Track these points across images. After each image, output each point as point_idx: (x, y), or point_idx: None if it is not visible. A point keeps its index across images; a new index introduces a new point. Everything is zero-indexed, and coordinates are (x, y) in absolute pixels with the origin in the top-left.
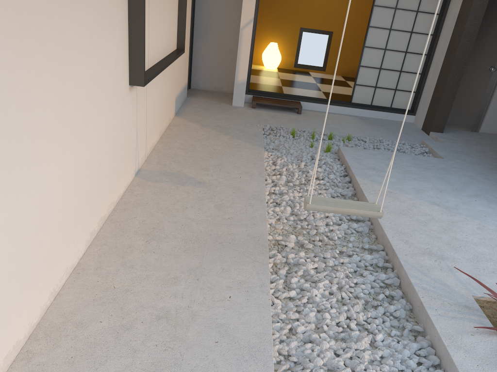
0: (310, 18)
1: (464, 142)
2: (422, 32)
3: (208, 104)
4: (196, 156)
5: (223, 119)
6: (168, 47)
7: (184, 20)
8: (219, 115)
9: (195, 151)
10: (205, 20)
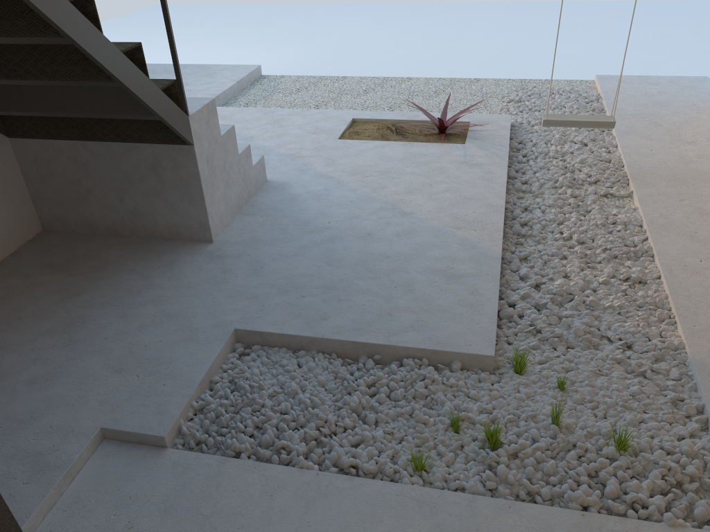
0: None
1: (11, 435)
2: None
3: None
4: None
5: None
6: None
7: None
8: None
9: None
10: None
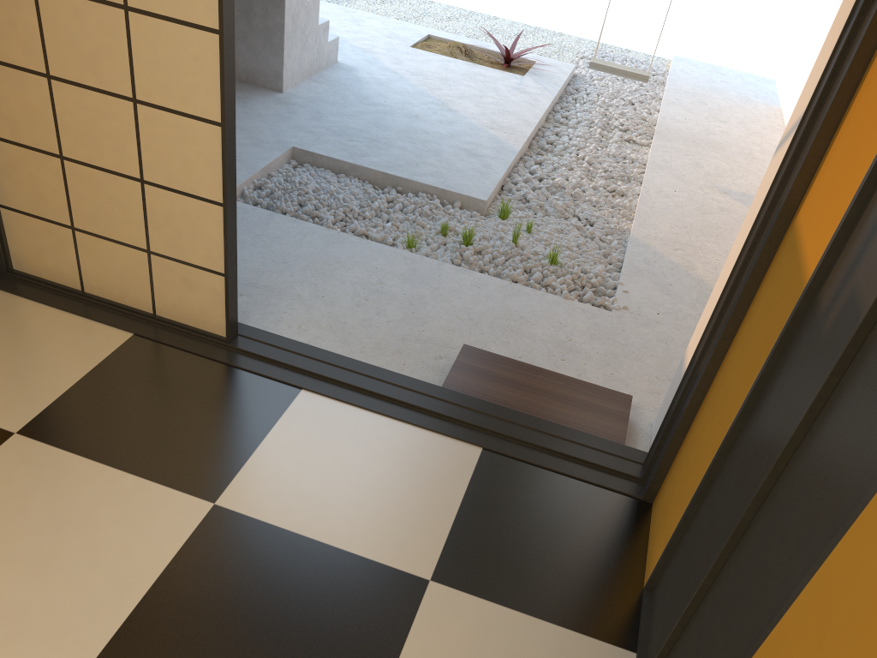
0: None
1: None
2: None
3: None
4: None
5: None
6: None
7: None
8: None
9: None
10: None
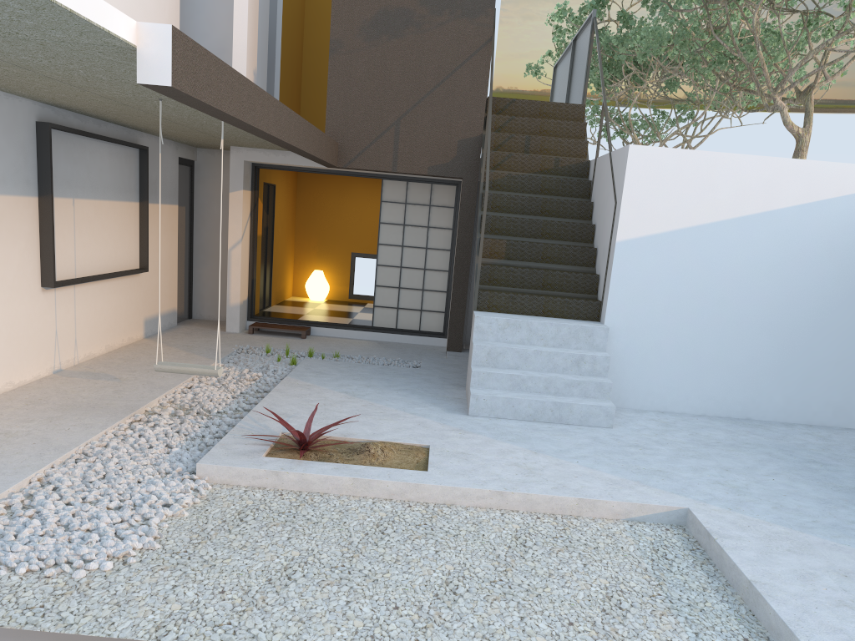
0: (362, 241)
1: None
2: (438, 247)
3: (196, 330)
4: (134, 363)
5: (199, 341)
6: (119, 264)
7: (146, 240)
8: (200, 338)
9: (137, 361)
10: (205, 244)
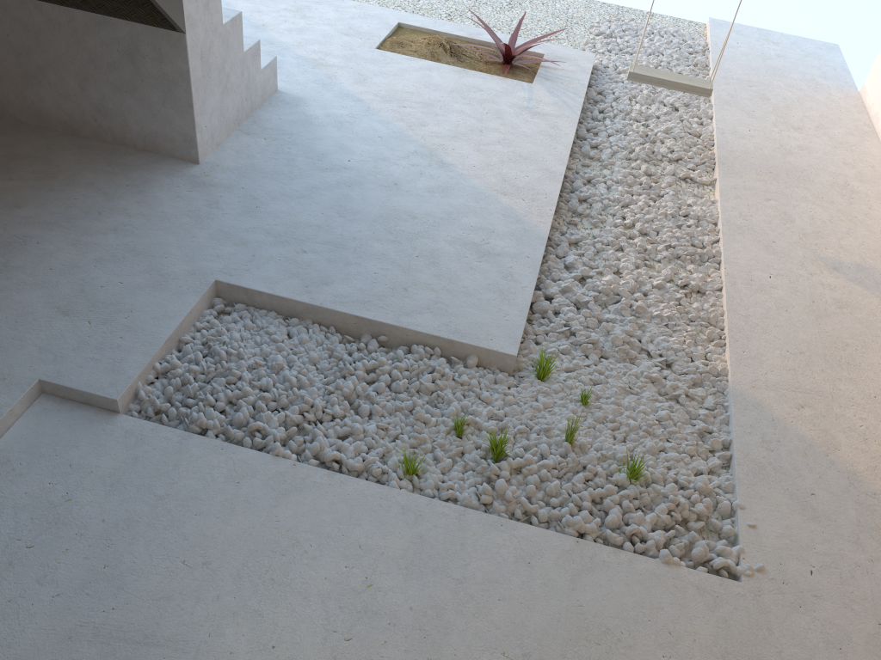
0: None
1: None
2: None
3: None
4: (878, 352)
5: None
6: None
7: None
8: None
9: None
10: None
